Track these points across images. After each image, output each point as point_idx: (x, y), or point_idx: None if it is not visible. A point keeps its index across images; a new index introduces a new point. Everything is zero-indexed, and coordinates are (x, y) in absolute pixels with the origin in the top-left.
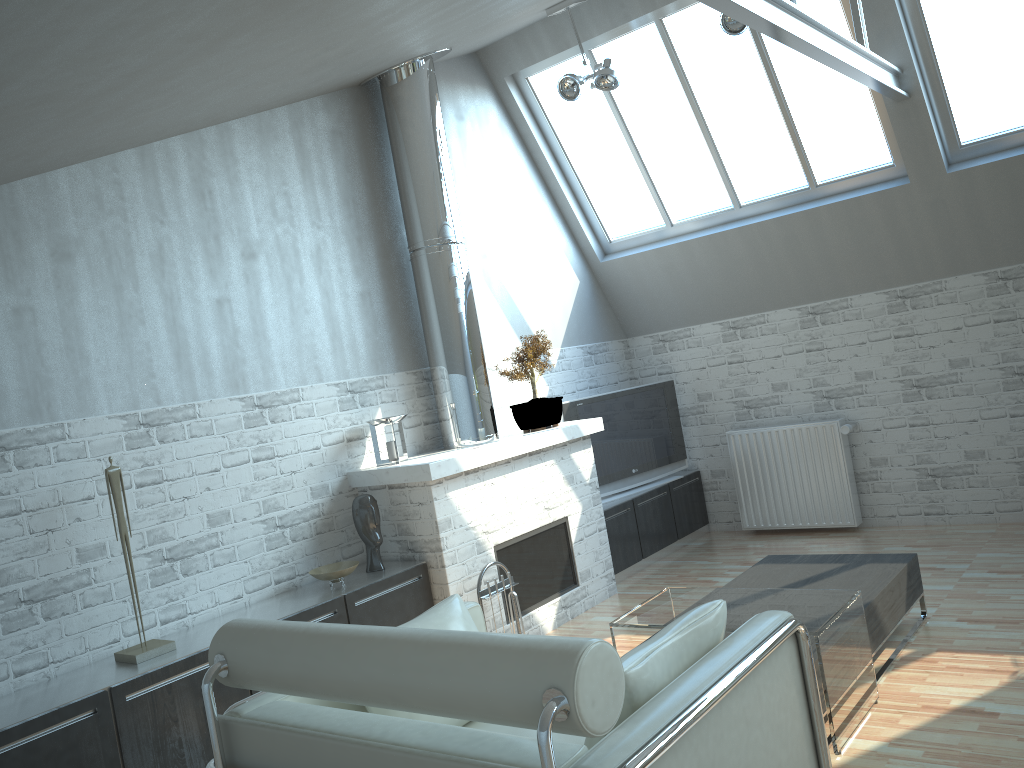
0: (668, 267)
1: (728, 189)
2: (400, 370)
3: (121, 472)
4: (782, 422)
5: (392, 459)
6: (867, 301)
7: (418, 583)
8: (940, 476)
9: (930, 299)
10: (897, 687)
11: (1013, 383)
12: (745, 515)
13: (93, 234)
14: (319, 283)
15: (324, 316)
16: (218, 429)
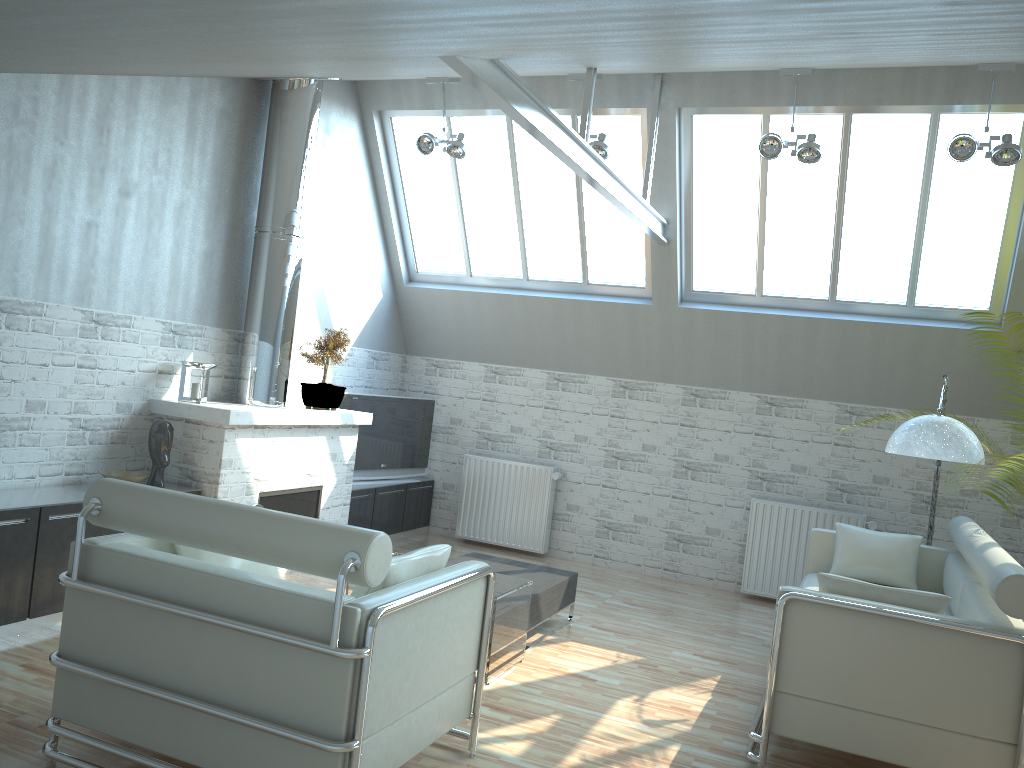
0: (458, 308)
1: (523, 263)
2: (218, 326)
3: None
4: (510, 458)
5: (194, 398)
6: (599, 382)
7: None
8: (613, 529)
9: (643, 395)
10: (537, 656)
11: (680, 473)
12: (460, 525)
13: (3, 136)
14: (174, 234)
15: (170, 262)
16: (57, 331)
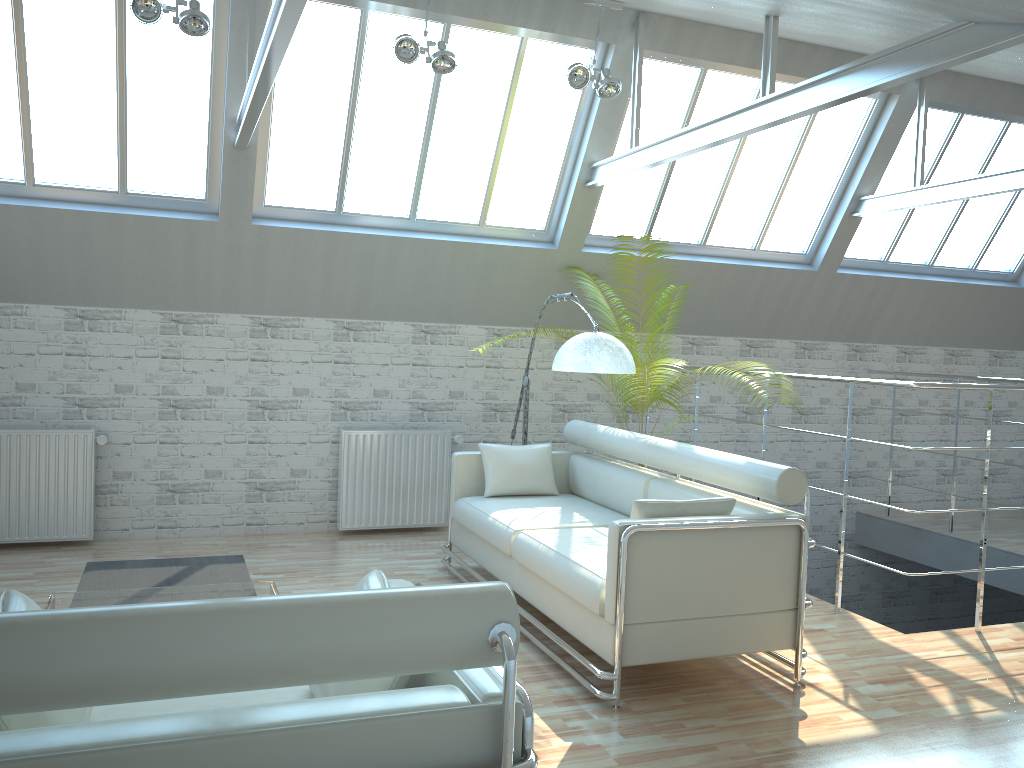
0: None
1: (28, 162)
2: None
3: None
4: (21, 426)
5: None
6: (142, 317)
7: None
8: (180, 492)
9: (202, 329)
10: None
11: (256, 414)
12: None
13: None
14: None
15: None
16: None
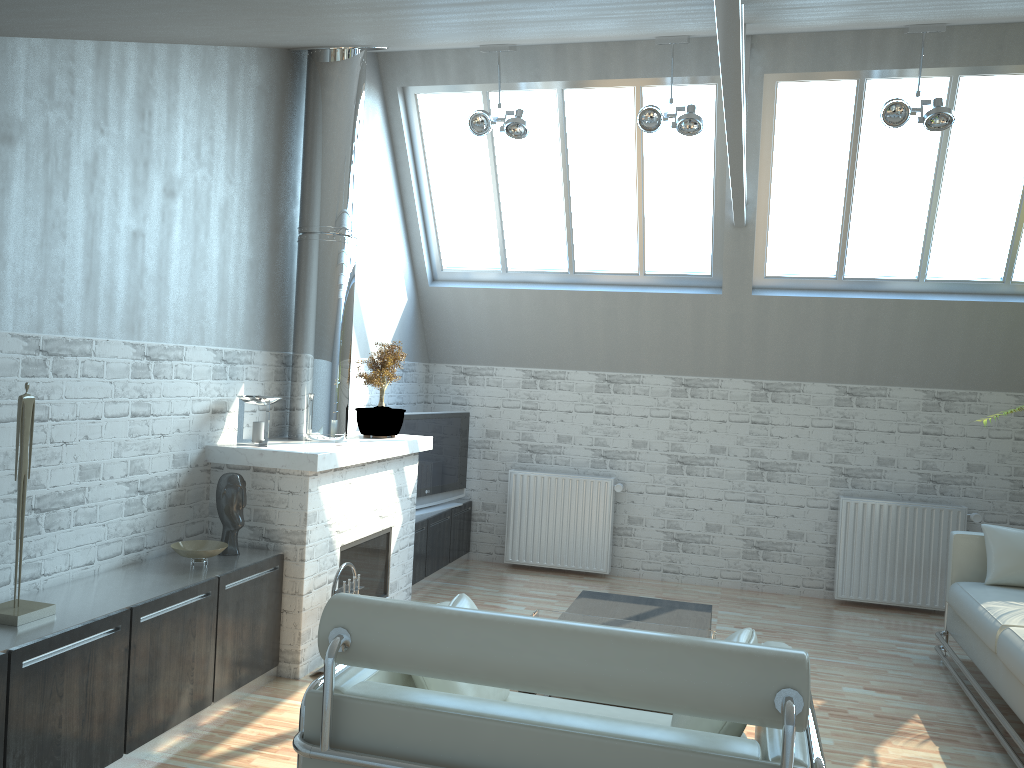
0: (493, 308)
1: (569, 254)
2: (266, 349)
3: (34, 403)
4: (559, 471)
5: (257, 440)
6: (656, 381)
7: (275, 574)
8: (683, 541)
9: (707, 392)
10: None
11: (755, 475)
12: (510, 549)
13: (38, 123)
14: (220, 240)
15: (218, 276)
16: (108, 373)
